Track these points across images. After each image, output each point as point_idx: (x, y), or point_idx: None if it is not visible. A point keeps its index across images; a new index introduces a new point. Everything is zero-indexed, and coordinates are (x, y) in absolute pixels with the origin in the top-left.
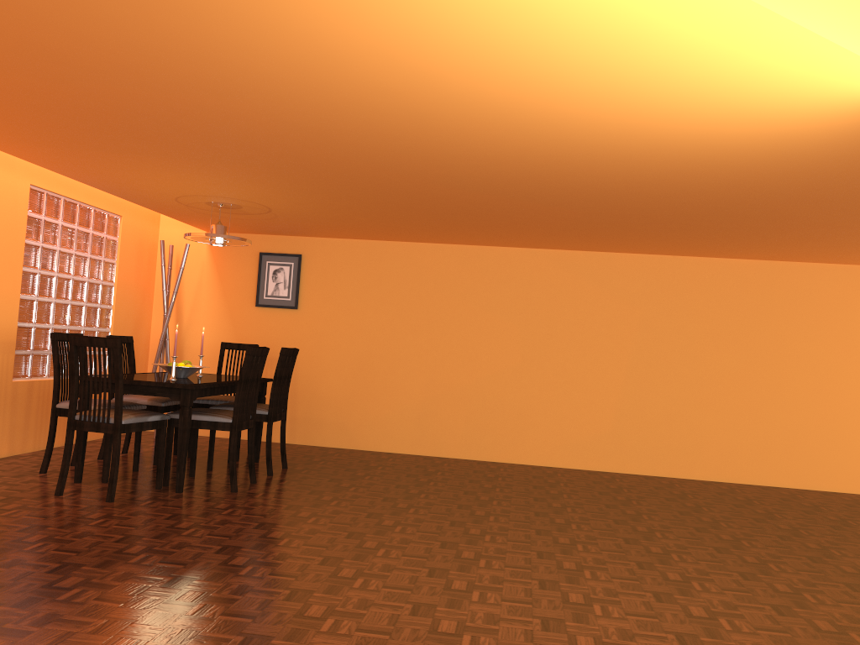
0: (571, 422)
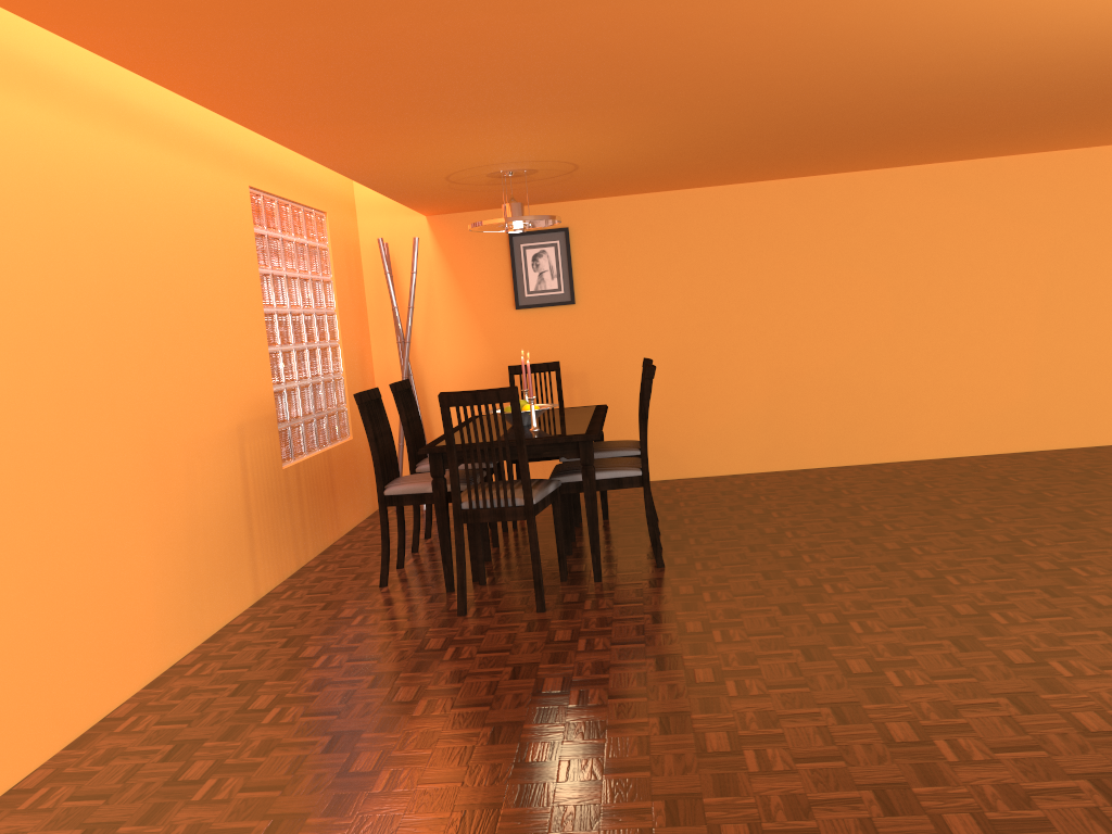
0: (972, 395)
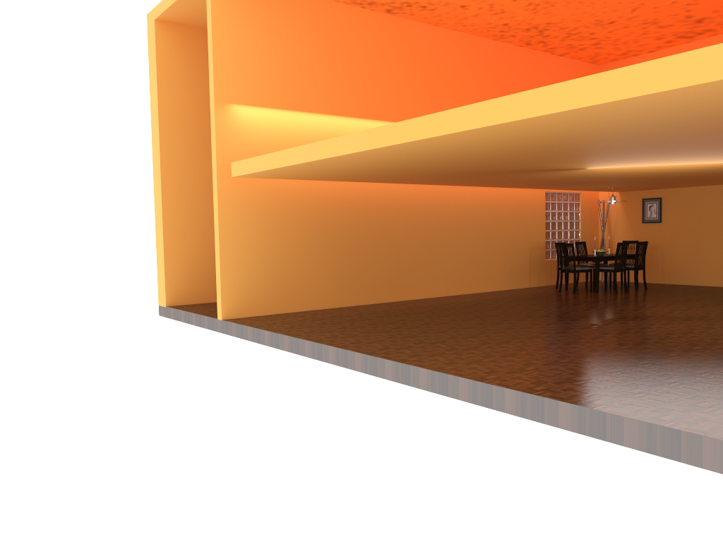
0: None
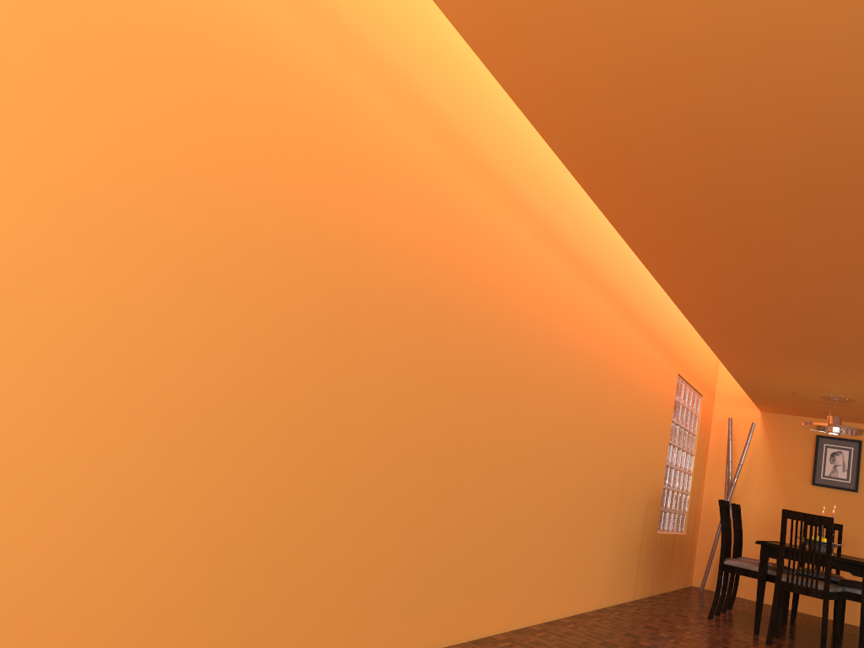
0: None
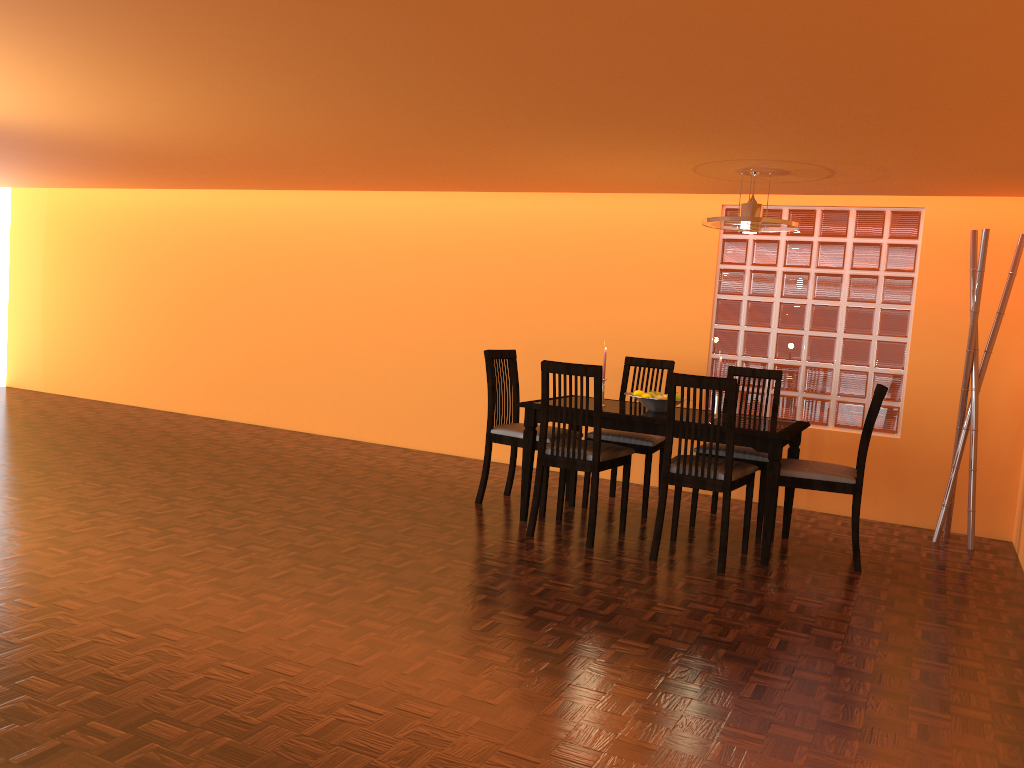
0: None
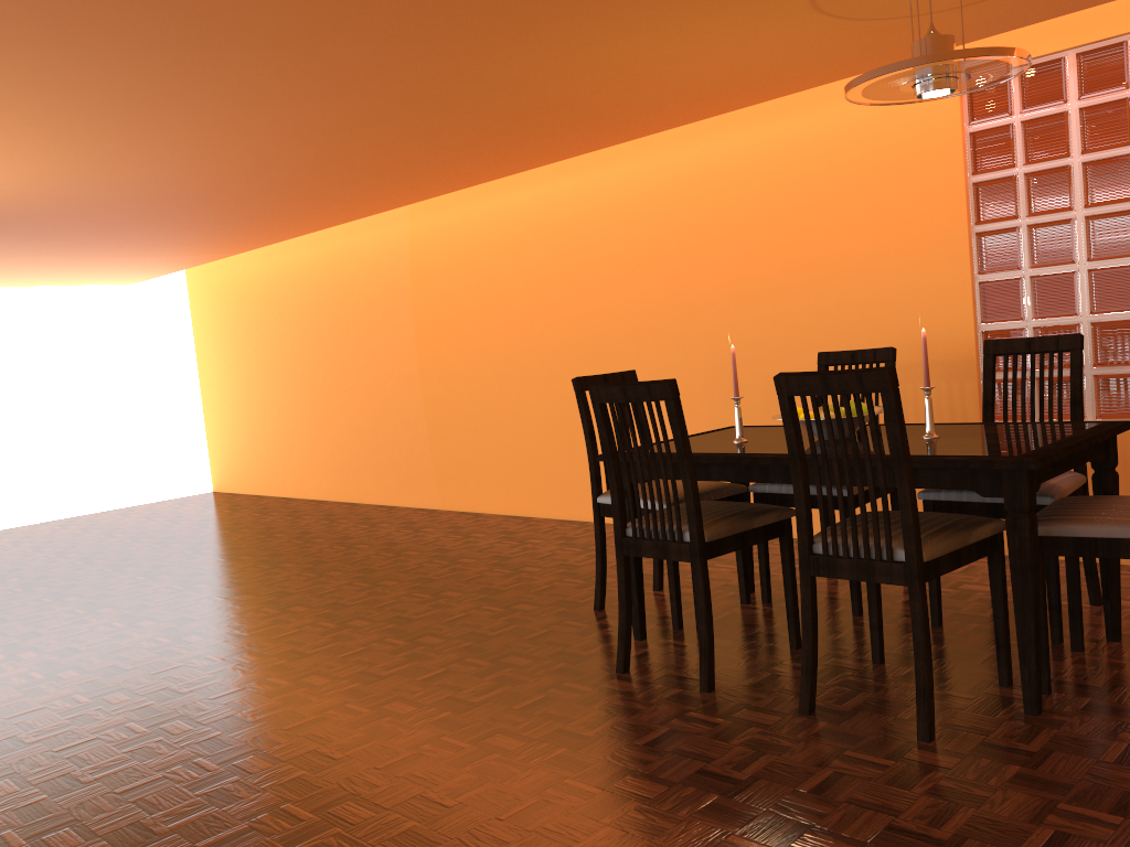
0: None
